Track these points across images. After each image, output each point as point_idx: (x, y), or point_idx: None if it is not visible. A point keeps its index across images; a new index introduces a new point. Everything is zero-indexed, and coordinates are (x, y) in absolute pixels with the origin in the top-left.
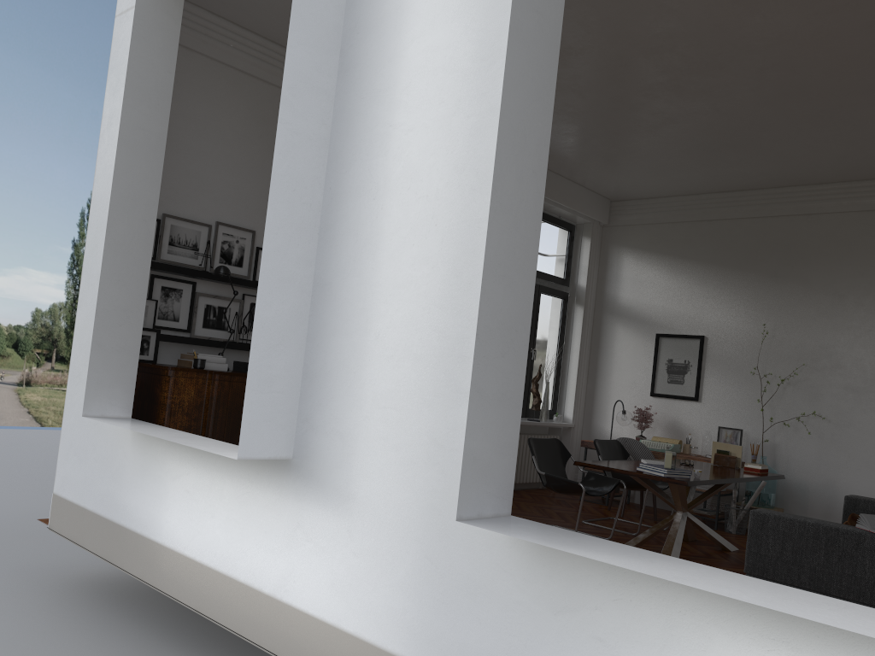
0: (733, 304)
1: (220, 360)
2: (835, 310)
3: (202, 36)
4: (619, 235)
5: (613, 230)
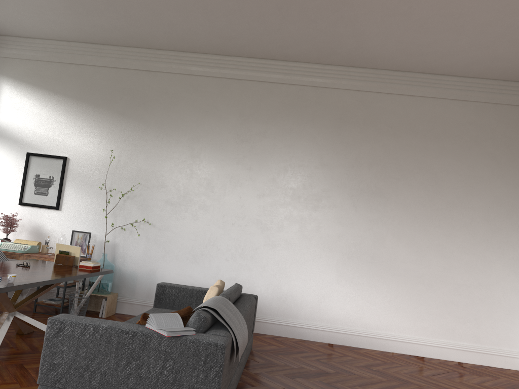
0: (91, 133)
1: None
2: (163, 144)
3: None
4: None
5: None
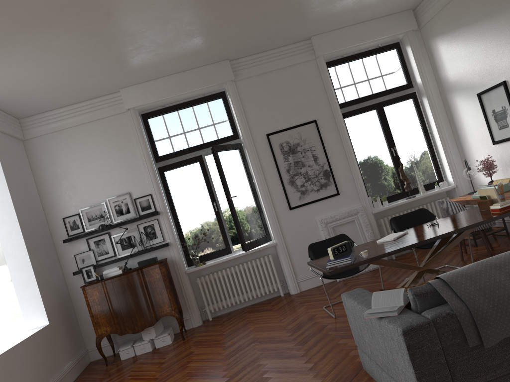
0: None
1: (115, 269)
2: None
3: (60, 121)
4: (429, 30)
5: (425, 28)
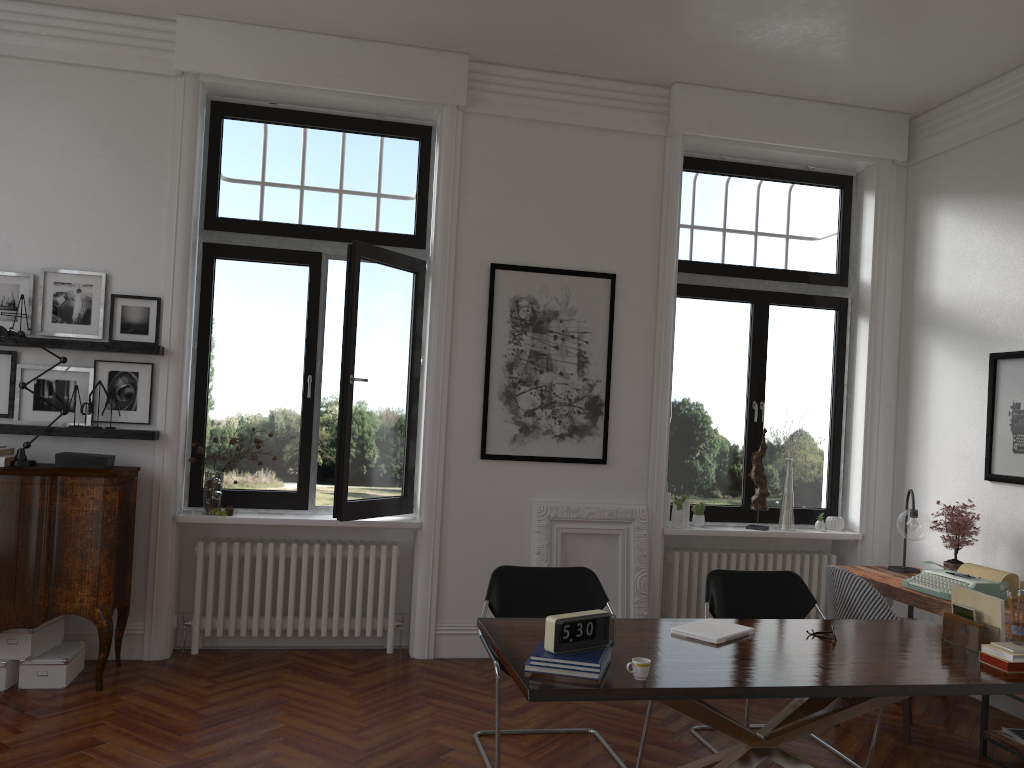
0: None
1: None
2: None
3: None
4: (931, 175)
5: (923, 168)
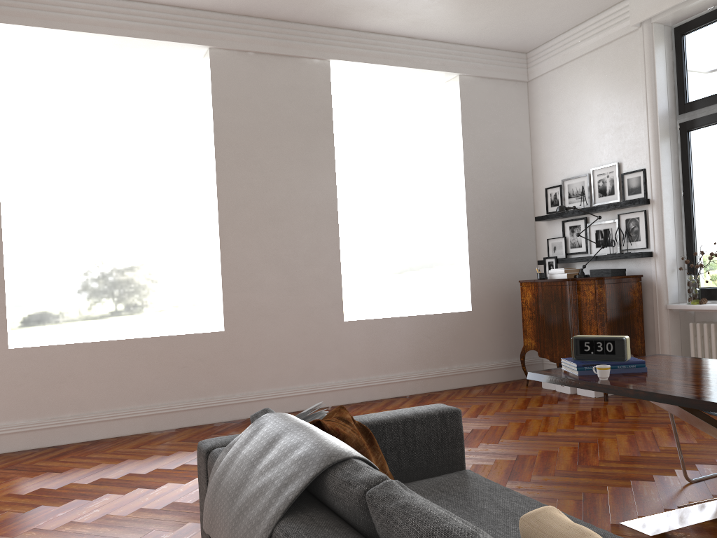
0: None
1: (560, 271)
2: None
3: (561, 53)
4: None
5: None
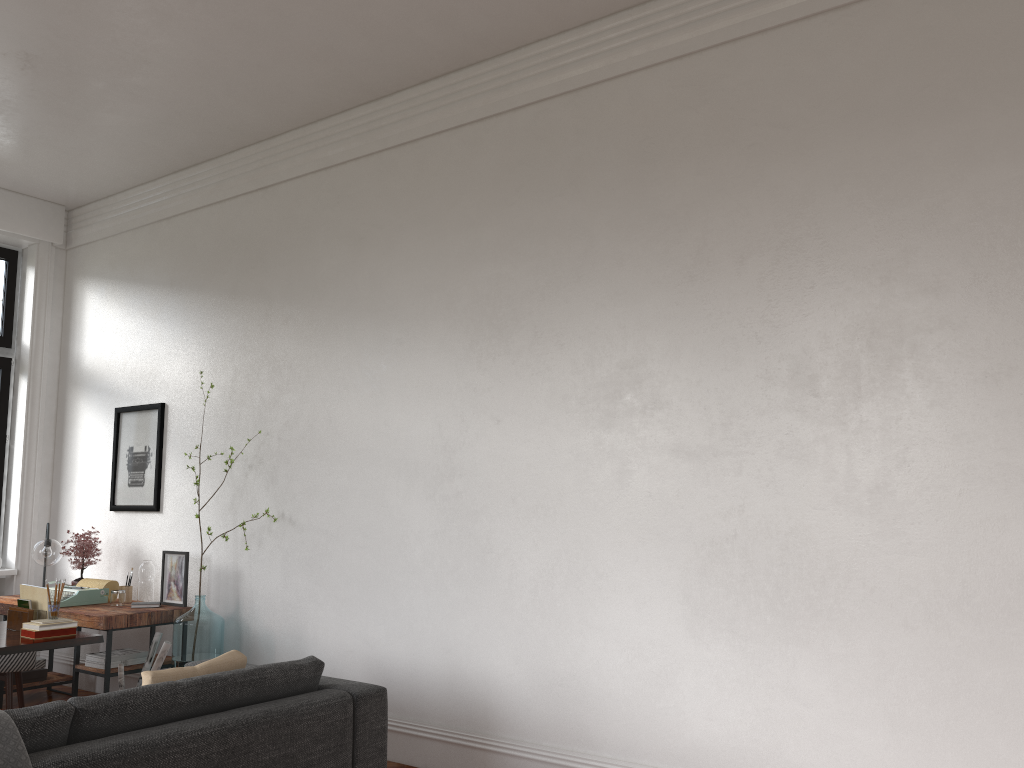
0: (193, 346)
1: None
2: (296, 337)
3: None
4: (83, 260)
5: (77, 253)
